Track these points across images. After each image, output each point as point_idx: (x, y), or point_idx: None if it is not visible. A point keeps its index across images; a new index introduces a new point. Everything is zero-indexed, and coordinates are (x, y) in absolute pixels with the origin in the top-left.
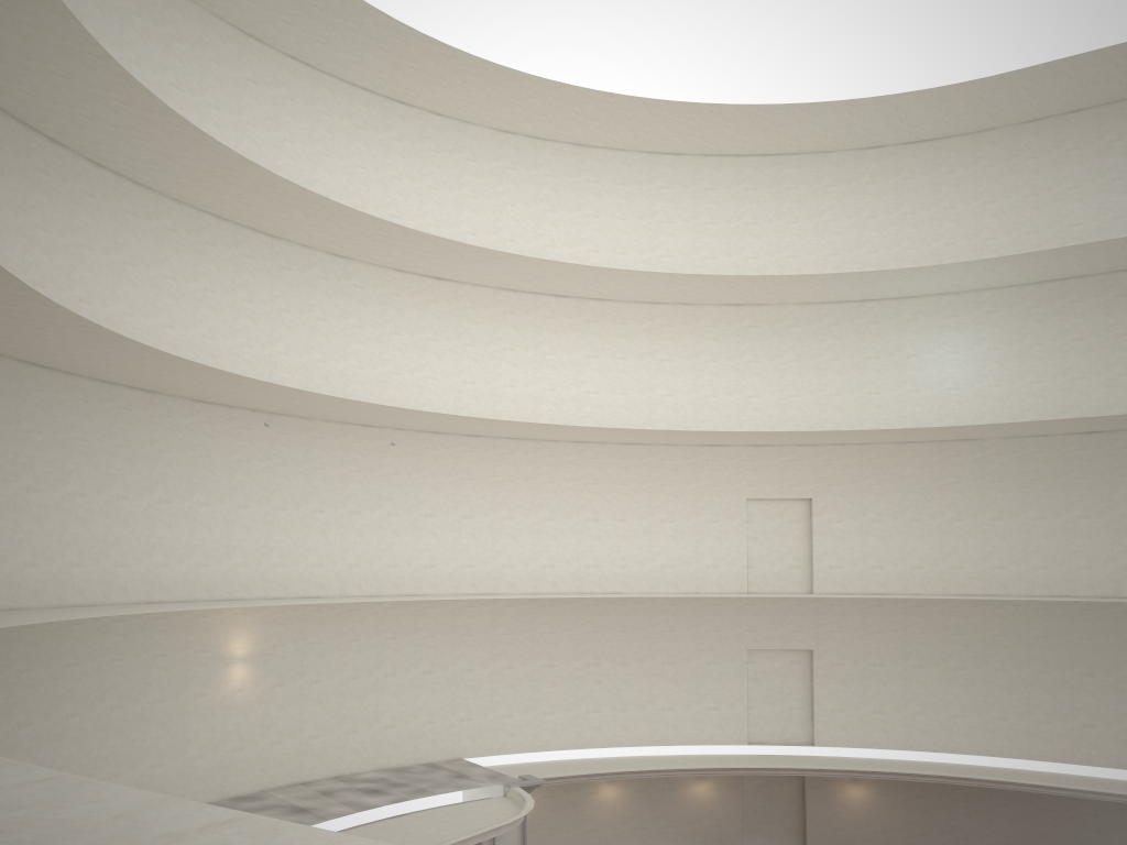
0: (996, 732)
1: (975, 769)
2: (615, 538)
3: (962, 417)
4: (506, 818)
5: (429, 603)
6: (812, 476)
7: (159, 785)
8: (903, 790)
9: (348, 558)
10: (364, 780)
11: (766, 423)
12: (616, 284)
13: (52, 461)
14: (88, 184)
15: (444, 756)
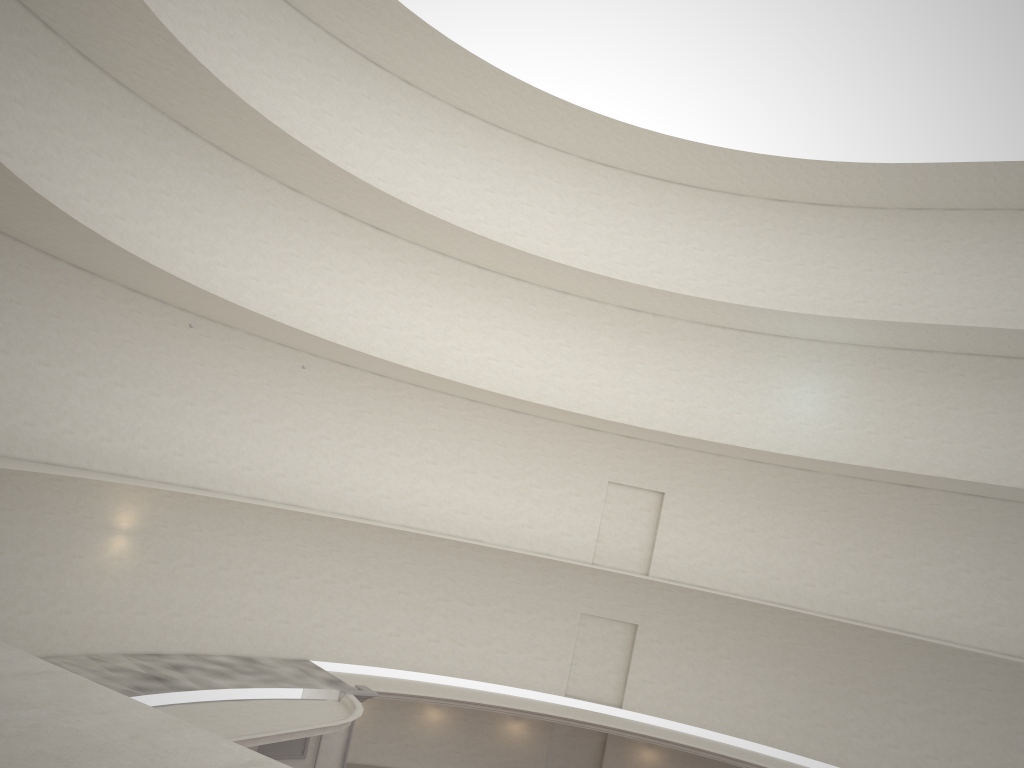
0: (778, 726)
1: (754, 755)
2: (486, 492)
3: (806, 450)
4: (335, 720)
5: (308, 516)
6: (669, 474)
7: (23, 630)
8: (689, 761)
9: (242, 460)
10: (215, 662)
11: (639, 418)
12: (534, 269)
13: None
14: (72, 72)
15: (292, 654)
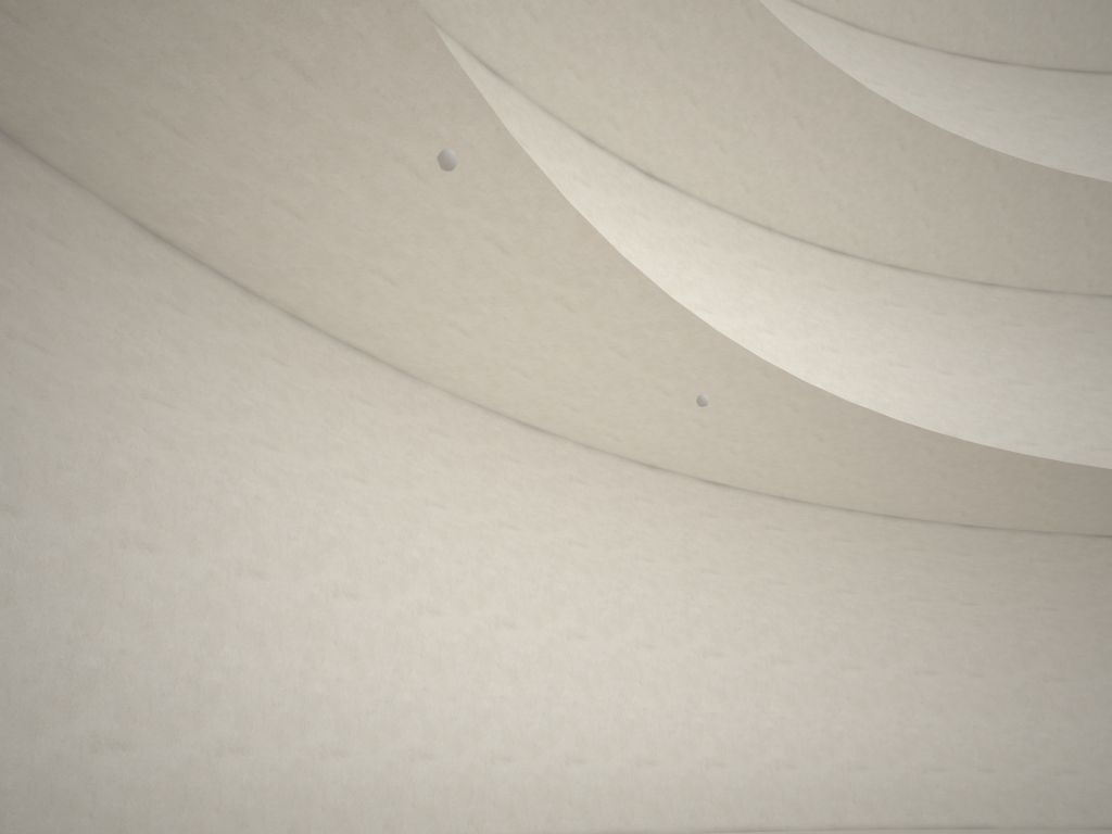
0: None
1: None
2: (967, 711)
3: None
4: None
5: None
6: None
7: None
8: None
9: (487, 738)
10: None
11: None
12: (970, 218)
13: None
14: None
15: None
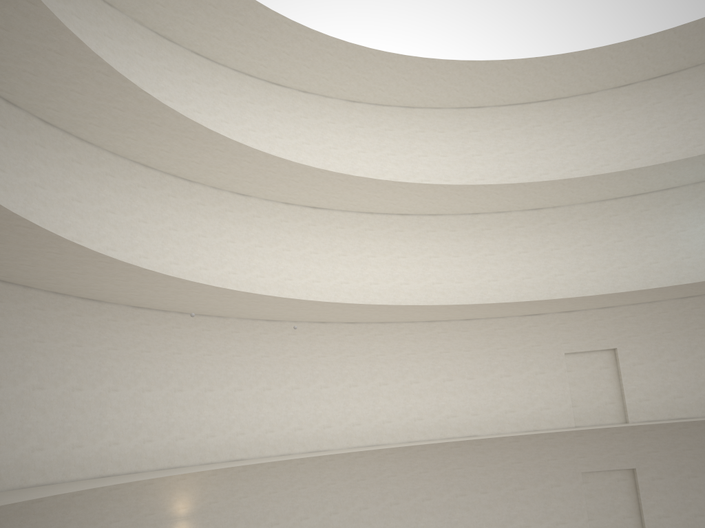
0: None
1: None
2: (467, 393)
3: None
4: None
5: (329, 456)
6: (614, 331)
7: None
8: None
9: (264, 425)
10: None
11: (571, 294)
12: (448, 199)
13: (12, 361)
14: (39, 137)
15: None
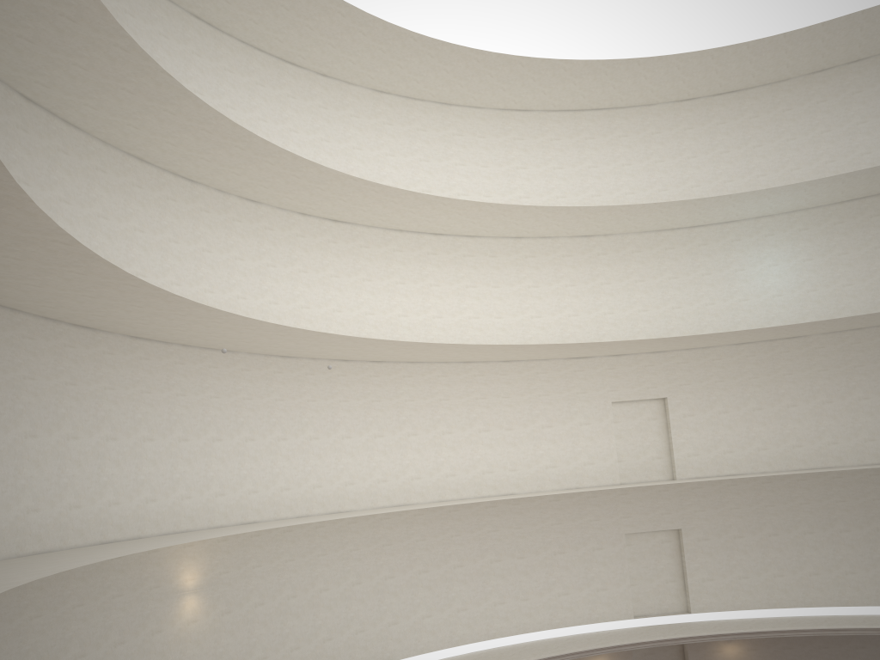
0: (846, 584)
1: (836, 619)
2: (504, 445)
3: (787, 319)
4: None
5: (352, 518)
6: (665, 379)
7: None
8: (771, 644)
9: (279, 482)
10: None
11: (621, 335)
12: (492, 220)
13: (2, 402)
14: (21, 118)
15: None
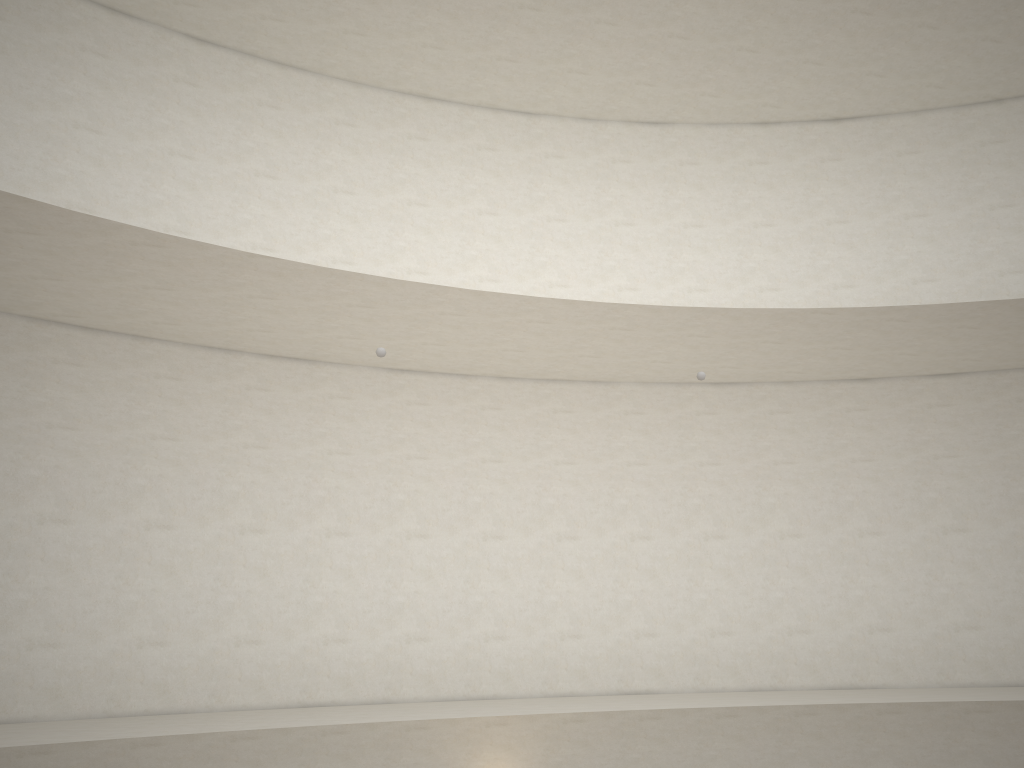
0: None
1: None
2: None
3: None
4: None
5: (888, 704)
6: None
7: None
8: None
9: (705, 619)
10: None
11: None
12: None
13: (100, 474)
14: (185, 68)
15: None
